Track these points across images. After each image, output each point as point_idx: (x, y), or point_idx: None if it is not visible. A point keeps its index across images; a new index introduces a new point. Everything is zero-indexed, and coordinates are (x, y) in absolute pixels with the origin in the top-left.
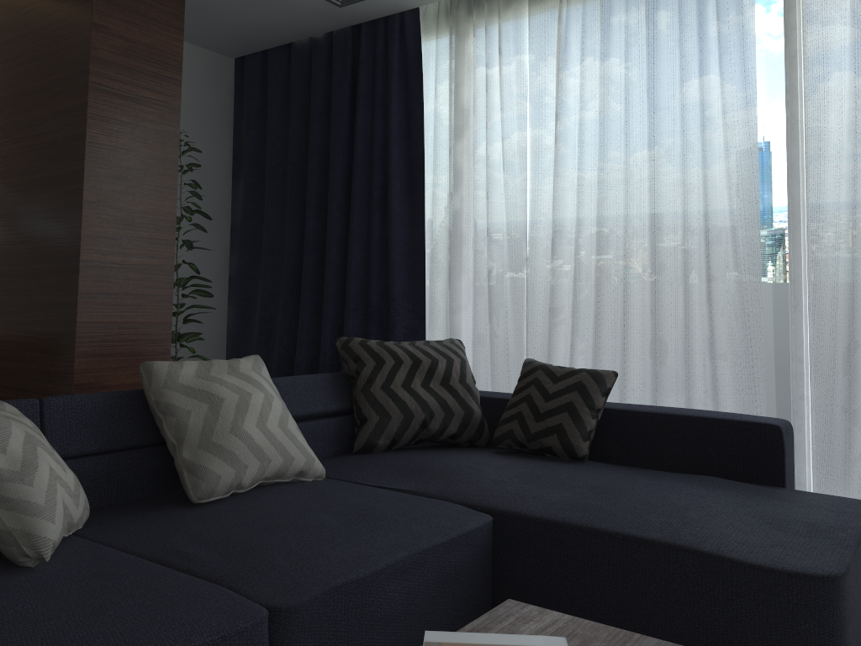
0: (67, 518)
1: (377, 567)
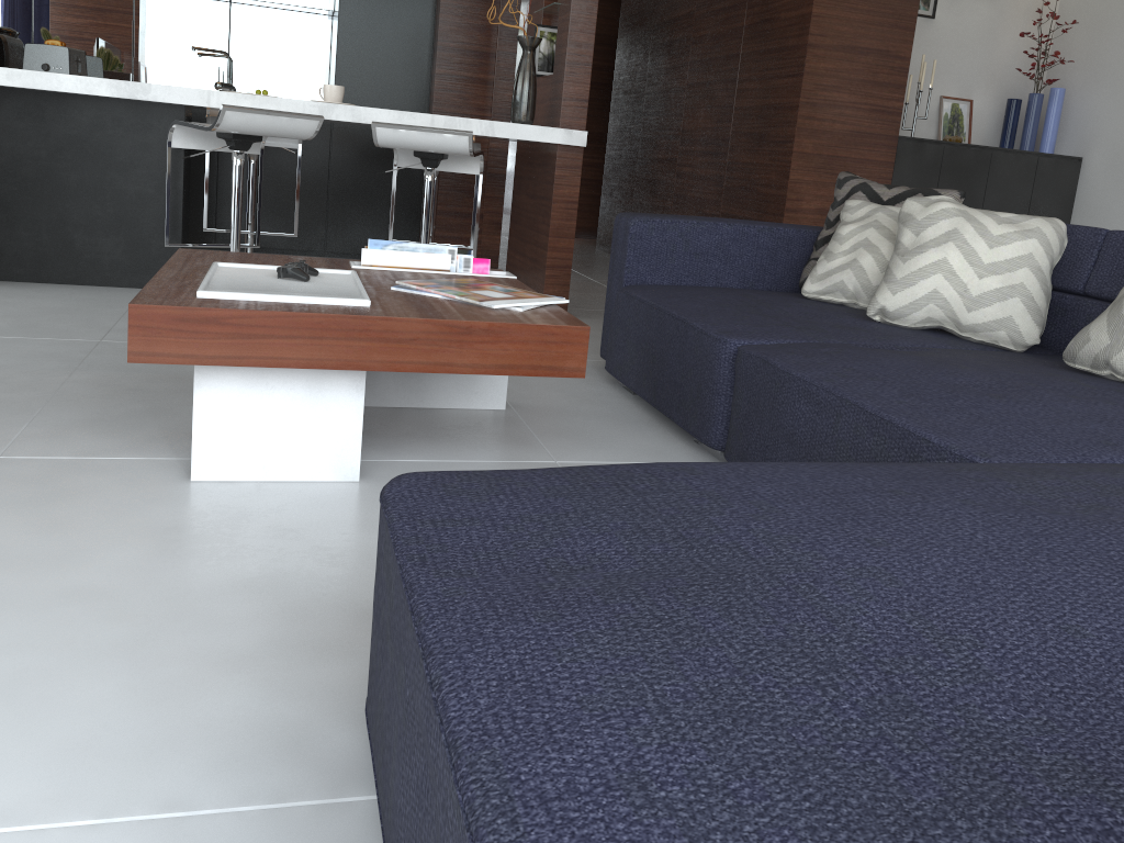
0: (946, 312)
1: (794, 371)
